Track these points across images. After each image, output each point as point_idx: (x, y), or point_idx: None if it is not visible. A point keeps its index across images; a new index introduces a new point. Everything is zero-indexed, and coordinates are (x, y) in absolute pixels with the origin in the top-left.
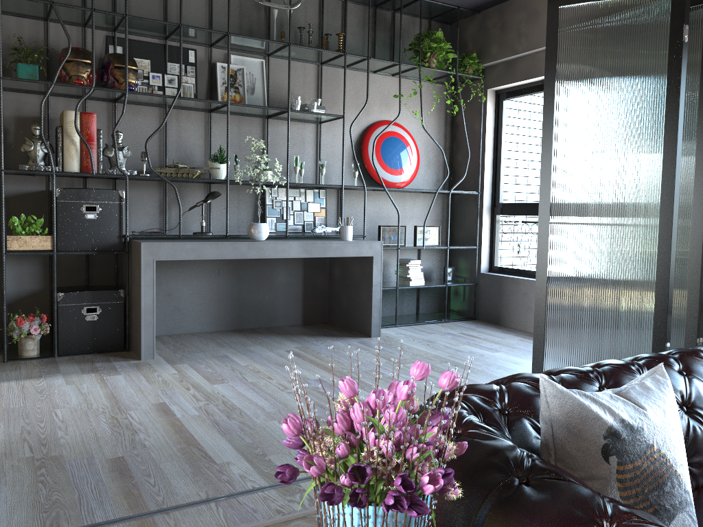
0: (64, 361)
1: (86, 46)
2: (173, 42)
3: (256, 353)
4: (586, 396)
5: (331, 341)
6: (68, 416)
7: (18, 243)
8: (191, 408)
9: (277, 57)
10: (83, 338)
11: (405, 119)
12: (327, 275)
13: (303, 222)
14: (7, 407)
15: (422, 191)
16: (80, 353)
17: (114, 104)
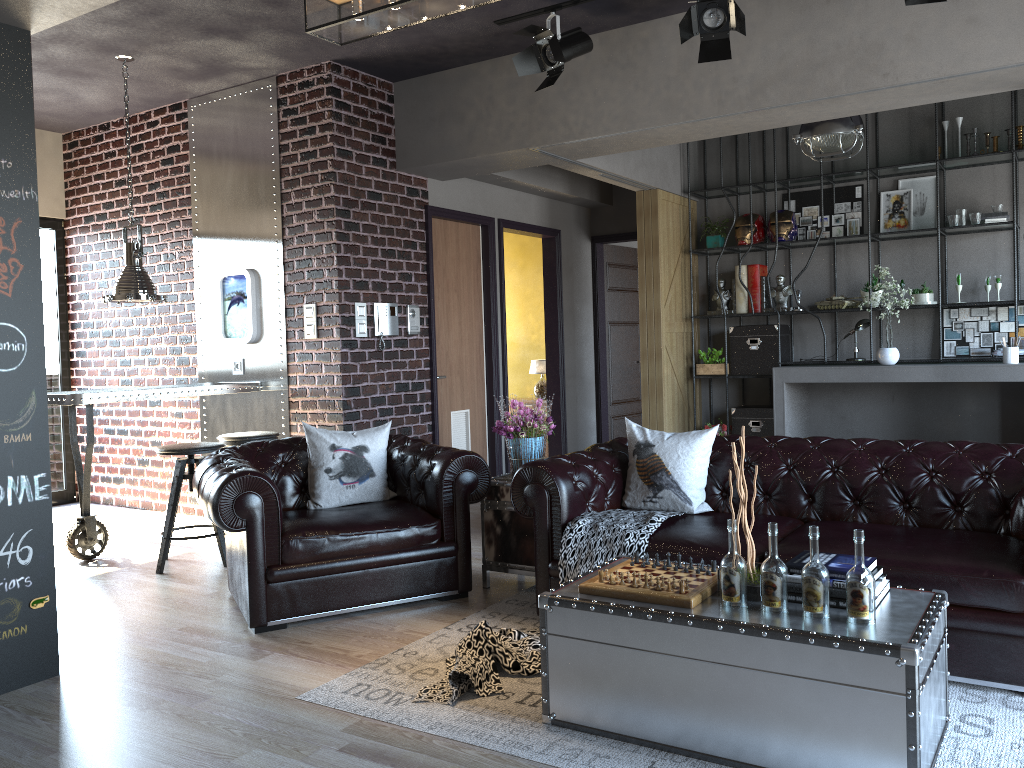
0: None
1: (765, 207)
2: (840, 183)
3: None
4: (642, 430)
5: None
6: None
7: (702, 369)
8: None
9: (954, 169)
10: None
11: None
12: None
13: (992, 344)
14: None
15: None
16: None
17: (789, 250)
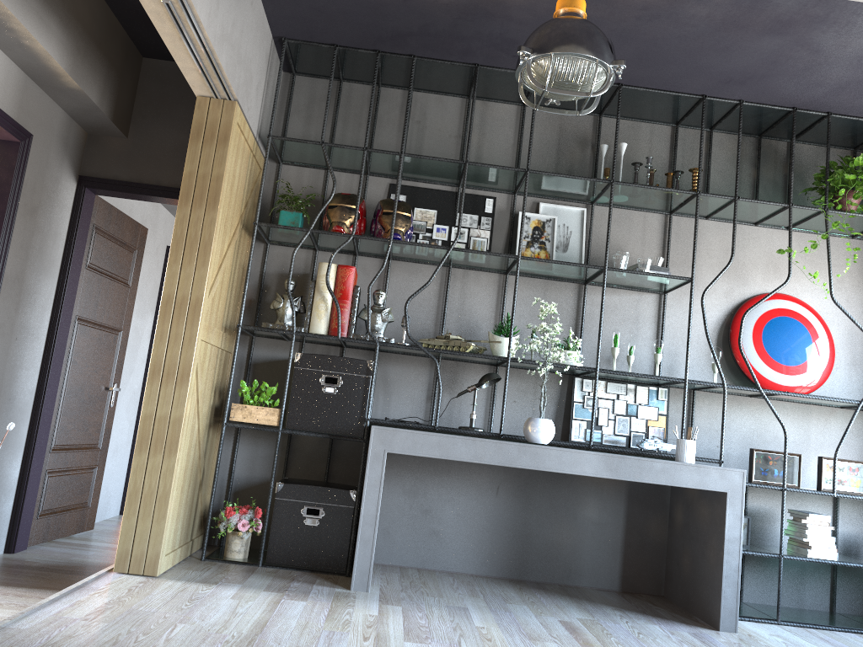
0: (263, 572)
1: (365, 195)
2: (467, 189)
3: (511, 614)
4: None
5: (645, 622)
6: (181, 635)
7: (242, 413)
8: None
9: (604, 205)
10: (297, 548)
11: (809, 293)
12: (665, 519)
13: (628, 432)
14: (136, 608)
15: (831, 399)
16: (289, 566)
17: (388, 261)
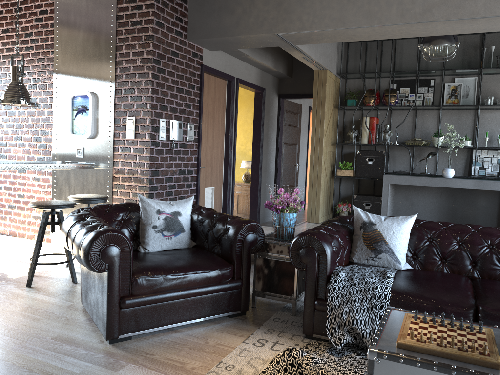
0: None
1: (379, 86)
2: (422, 77)
3: None
4: (365, 213)
5: None
6: None
7: (340, 172)
8: None
9: (486, 74)
10: None
11: None
12: None
13: (498, 170)
14: None
15: None
16: None
17: (390, 111)
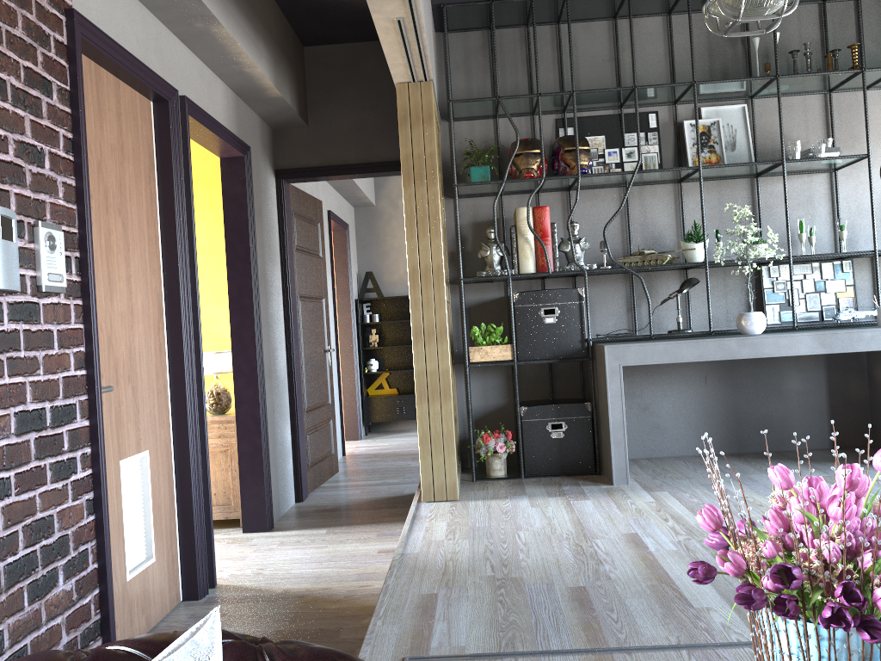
0: (530, 482)
1: (535, 135)
2: (629, 108)
3: (759, 483)
4: None
5: (874, 471)
6: (530, 539)
7: (479, 354)
8: (667, 542)
9: (763, 97)
10: (549, 458)
11: None
12: (864, 379)
13: (819, 307)
14: (473, 525)
15: None
16: (547, 474)
17: (568, 192)
